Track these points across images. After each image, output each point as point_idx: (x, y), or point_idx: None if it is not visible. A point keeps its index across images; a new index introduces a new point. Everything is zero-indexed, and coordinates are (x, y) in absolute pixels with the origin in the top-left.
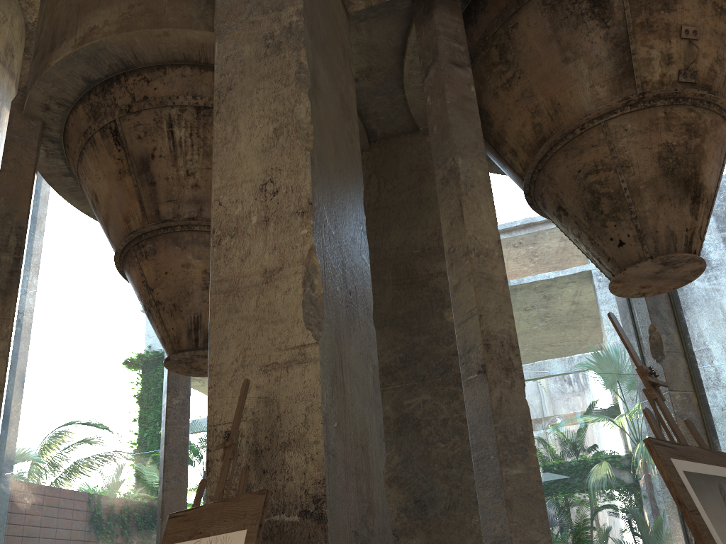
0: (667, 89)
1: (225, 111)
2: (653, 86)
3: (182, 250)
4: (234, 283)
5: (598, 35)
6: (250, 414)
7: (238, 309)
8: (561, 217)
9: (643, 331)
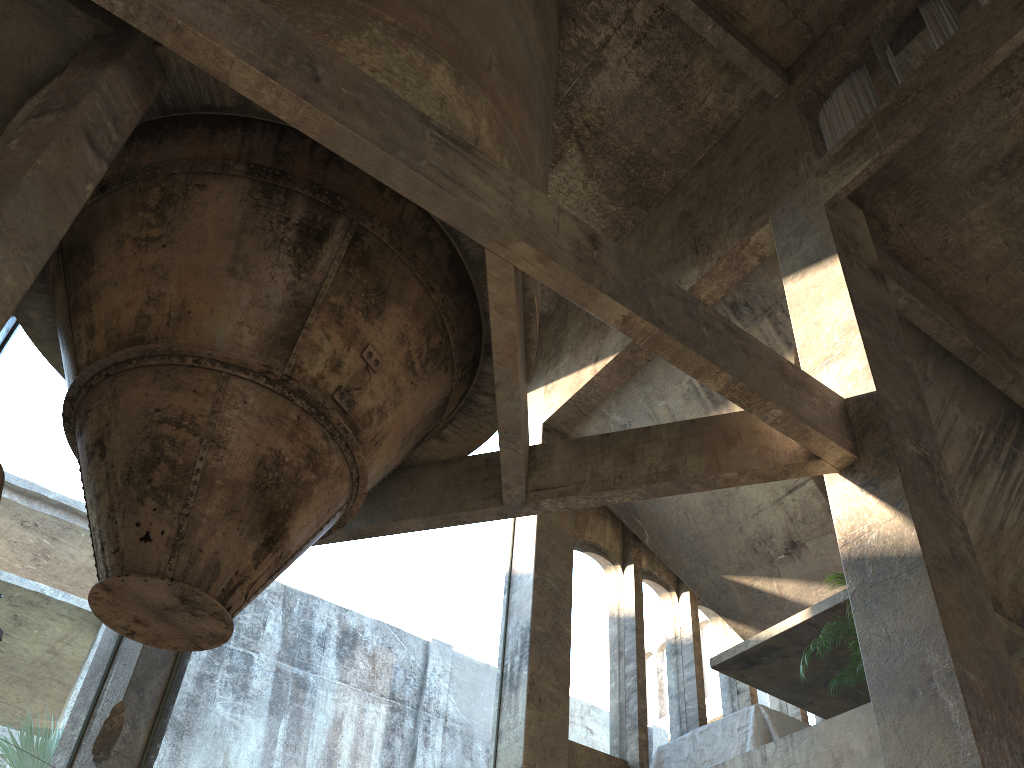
0: (316, 394)
1: None
2: (305, 378)
3: None
4: None
5: (284, 276)
6: None
7: None
8: (94, 458)
9: (105, 706)
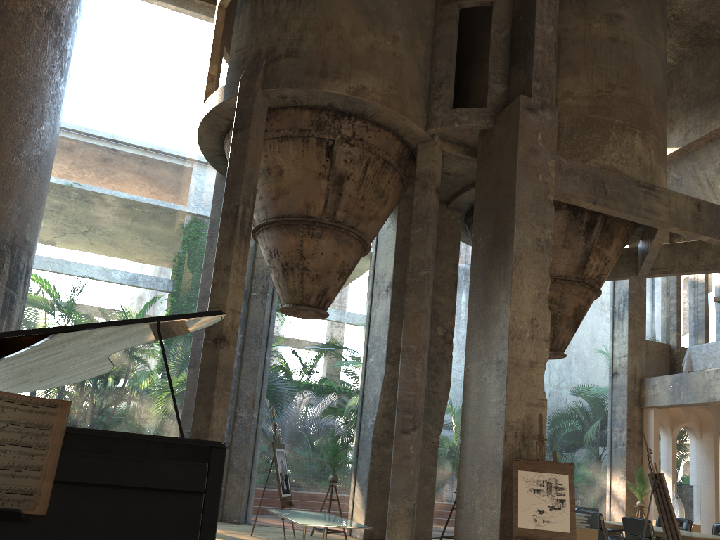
0: (591, 281)
1: (517, 270)
2: (588, 277)
3: (338, 244)
4: (518, 361)
5: (581, 244)
6: (521, 421)
7: (519, 374)
8: None
9: None
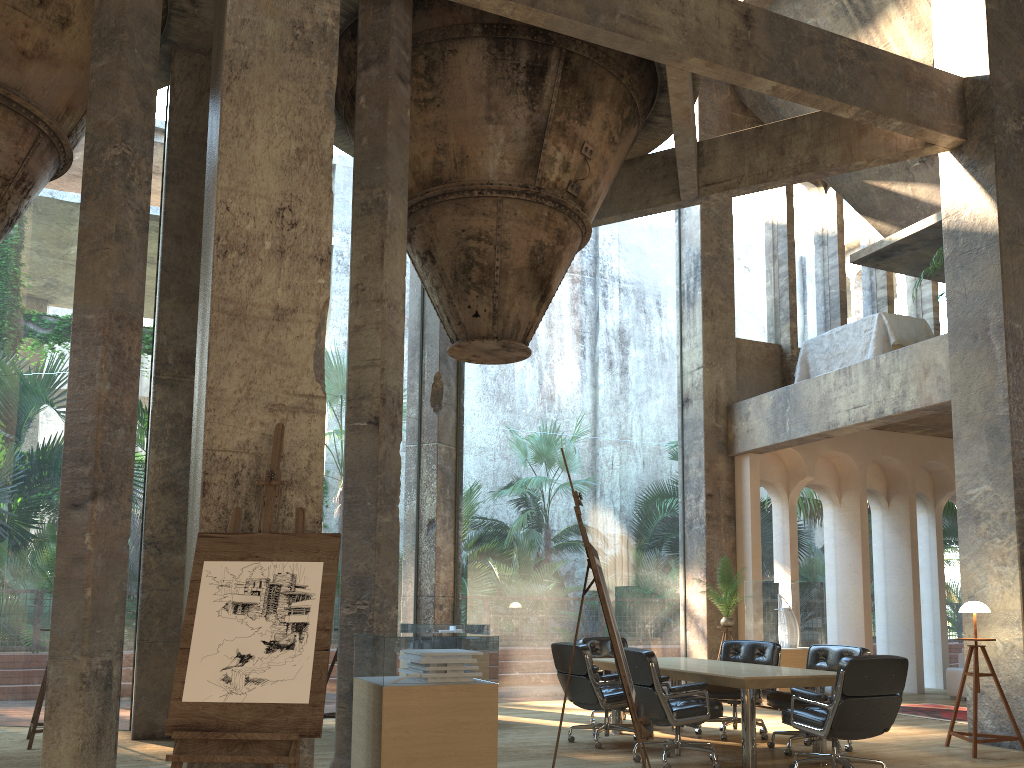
0: (557, 194)
1: (238, 93)
2: (548, 185)
3: None
4: (241, 308)
5: (523, 113)
6: (253, 447)
7: (245, 338)
8: (426, 262)
9: (428, 375)
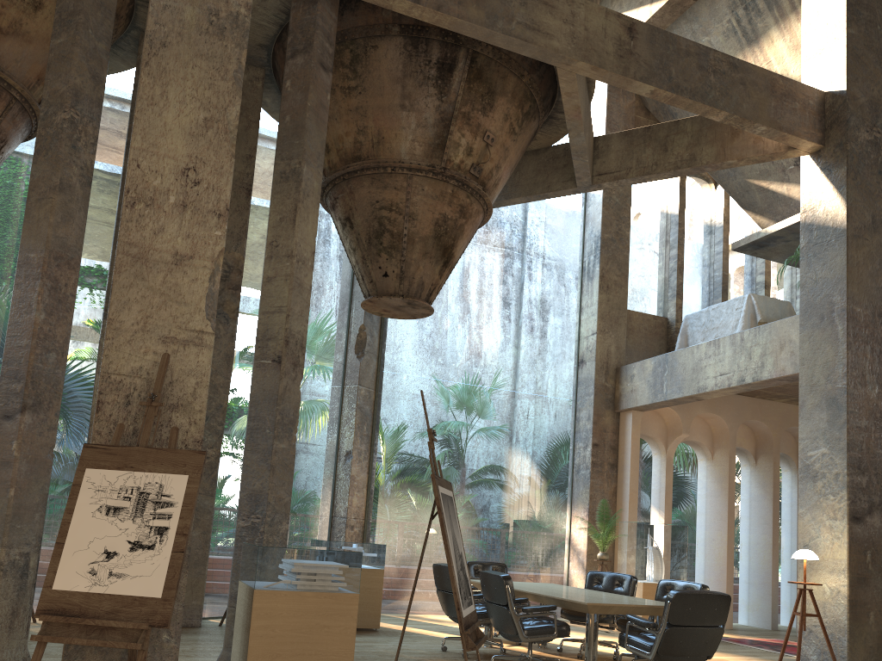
0: (460, 174)
1: (155, 67)
2: (453, 166)
3: None
4: (144, 252)
5: (433, 103)
6: (145, 373)
7: (145, 278)
8: (346, 227)
9: (355, 327)
